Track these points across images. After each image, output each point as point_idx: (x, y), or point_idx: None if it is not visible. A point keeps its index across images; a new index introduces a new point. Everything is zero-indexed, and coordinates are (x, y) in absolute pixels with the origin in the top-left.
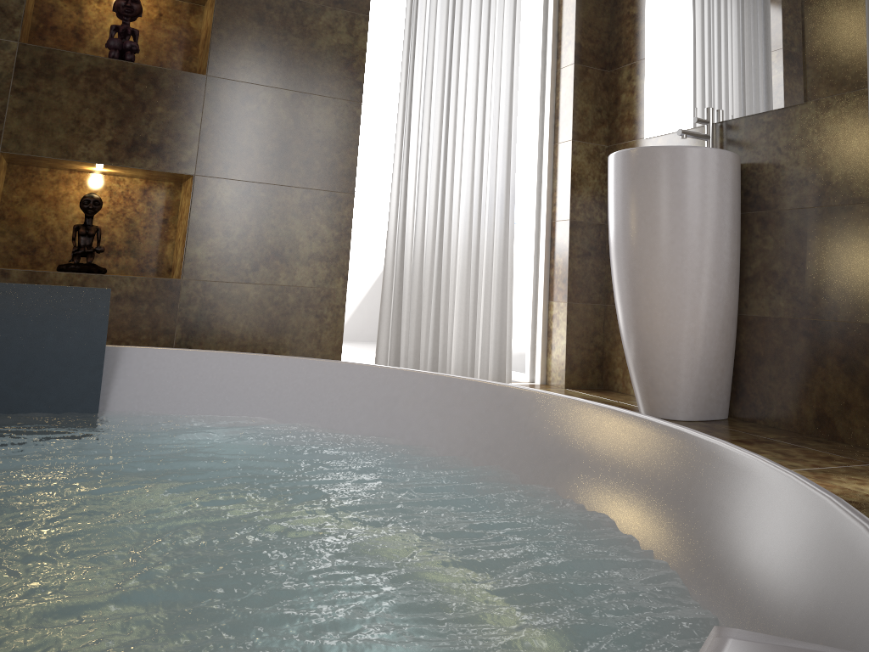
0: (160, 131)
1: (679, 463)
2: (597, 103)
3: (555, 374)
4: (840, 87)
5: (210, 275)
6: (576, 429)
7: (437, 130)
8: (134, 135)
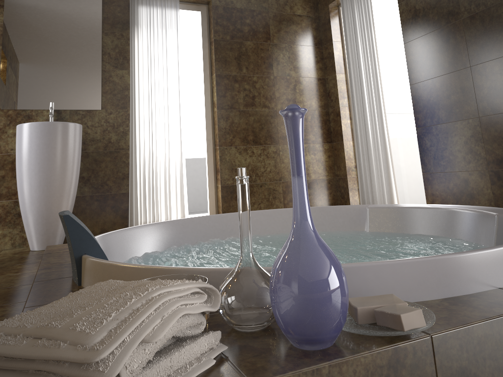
0: None
1: (265, 216)
2: None
3: None
4: (116, 107)
5: None
6: (226, 221)
7: None
8: None
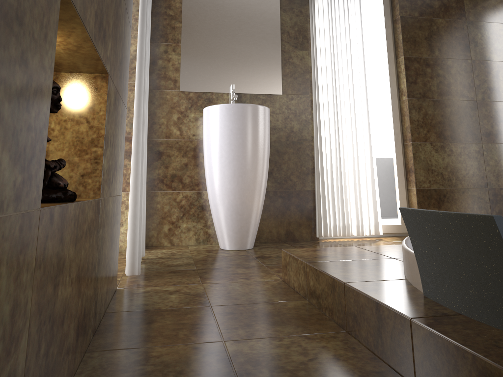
0: (106, 13)
1: None
2: None
3: (123, 243)
4: (297, 92)
5: (105, 191)
6: None
7: (146, 65)
8: (101, 11)
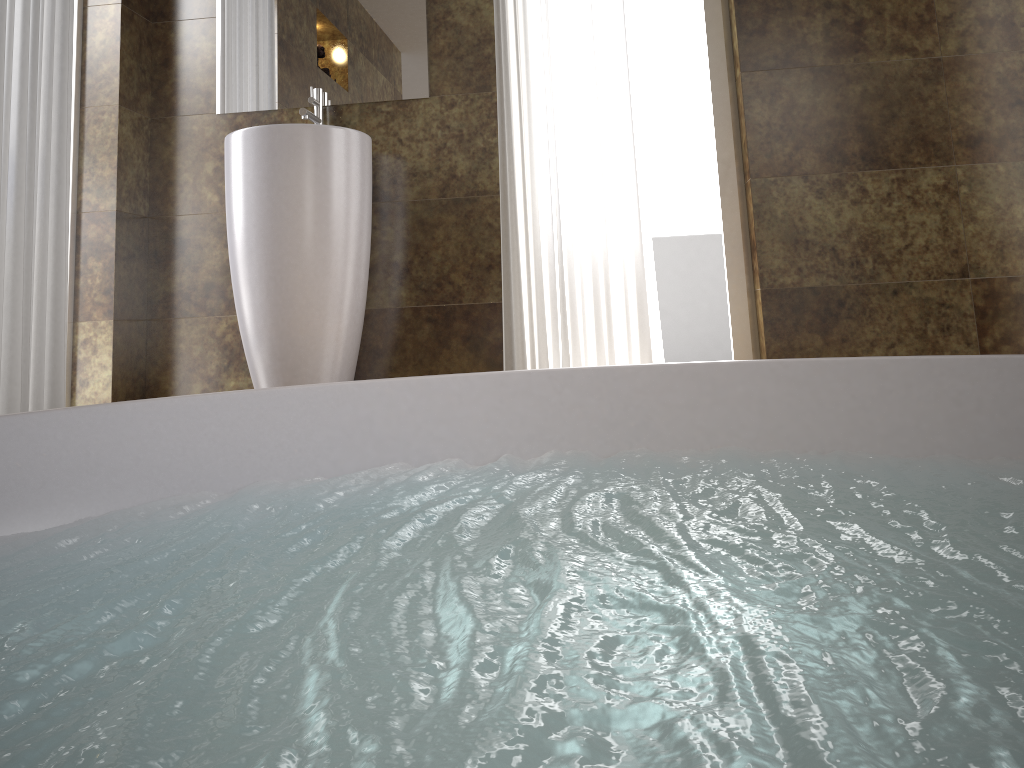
0: None
1: (784, 384)
2: (142, 62)
3: None
4: (465, 88)
5: None
6: (630, 391)
7: None
8: None
